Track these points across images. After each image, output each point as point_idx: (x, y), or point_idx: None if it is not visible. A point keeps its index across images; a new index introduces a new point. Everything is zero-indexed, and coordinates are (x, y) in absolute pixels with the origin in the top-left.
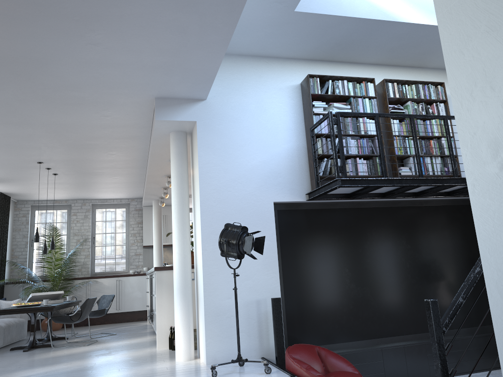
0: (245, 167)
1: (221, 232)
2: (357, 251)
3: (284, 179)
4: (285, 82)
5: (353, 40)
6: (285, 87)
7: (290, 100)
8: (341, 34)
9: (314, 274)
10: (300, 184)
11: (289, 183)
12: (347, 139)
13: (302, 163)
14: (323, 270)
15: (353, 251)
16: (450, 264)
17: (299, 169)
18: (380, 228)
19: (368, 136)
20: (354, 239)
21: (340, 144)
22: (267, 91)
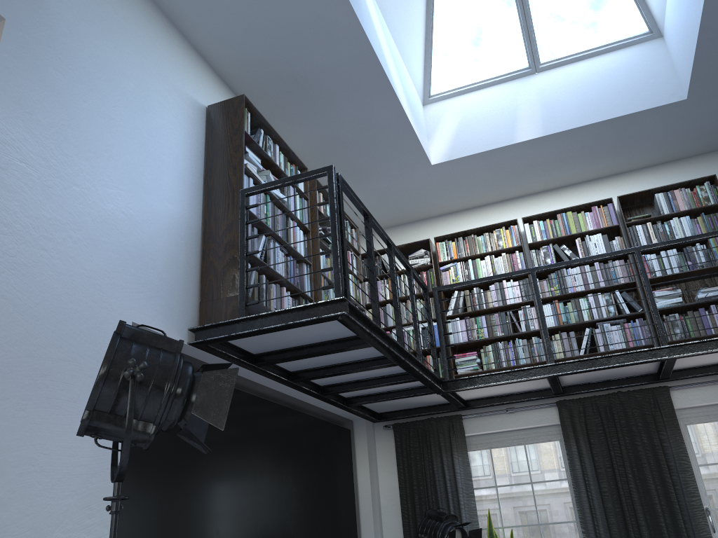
0: (92, 208)
1: (113, 341)
2: (235, 488)
3: (159, 277)
4: (187, 86)
5: (318, 88)
6: (186, 94)
7: (189, 124)
8: (321, 62)
9: (166, 536)
10: (183, 302)
11: (165, 290)
12: (274, 246)
13: (191, 259)
14: (182, 528)
15: (230, 487)
16: (330, 531)
17: (186, 269)
18: (266, 445)
19: (294, 257)
20: (234, 458)
21: (343, 233)
22: (158, 77)
